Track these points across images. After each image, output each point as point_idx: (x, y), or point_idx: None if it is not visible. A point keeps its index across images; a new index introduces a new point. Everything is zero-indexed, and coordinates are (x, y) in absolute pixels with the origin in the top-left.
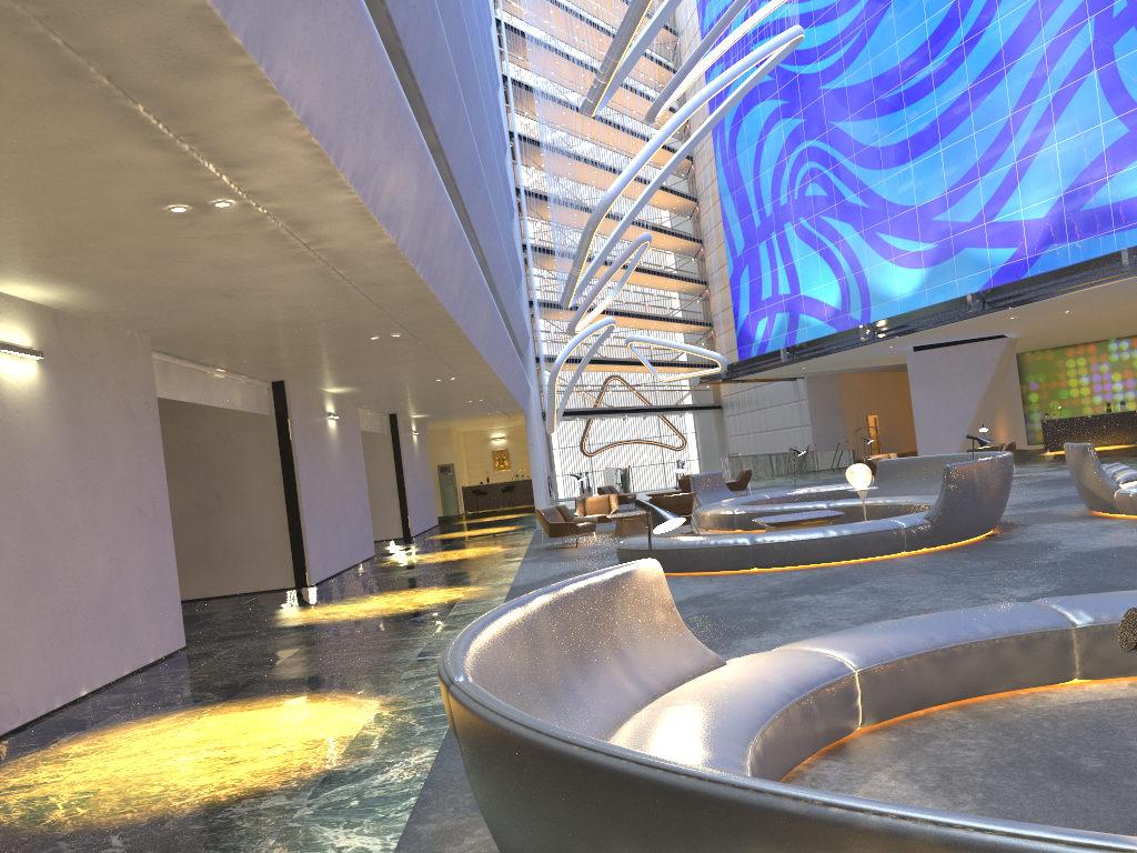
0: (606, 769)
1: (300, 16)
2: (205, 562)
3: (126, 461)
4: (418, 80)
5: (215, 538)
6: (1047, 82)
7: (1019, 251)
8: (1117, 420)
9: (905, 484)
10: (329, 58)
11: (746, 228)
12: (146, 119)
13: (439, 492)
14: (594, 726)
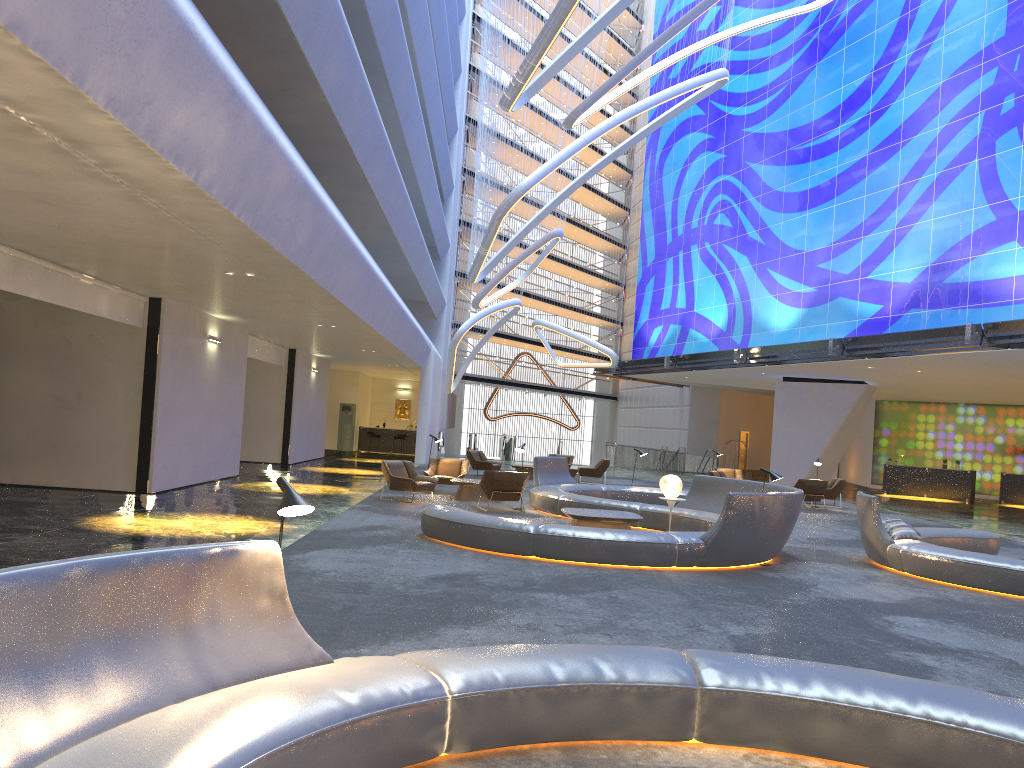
0: None
1: None
2: (55, 453)
3: None
4: (298, 38)
5: (69, 432)
6: (934, 162)
7: (884, 309)
8: (950, 476)
9: (713, 502)
10: None
11: (659, 242)
12: None
13: (337, 428)
14: (91, 716)
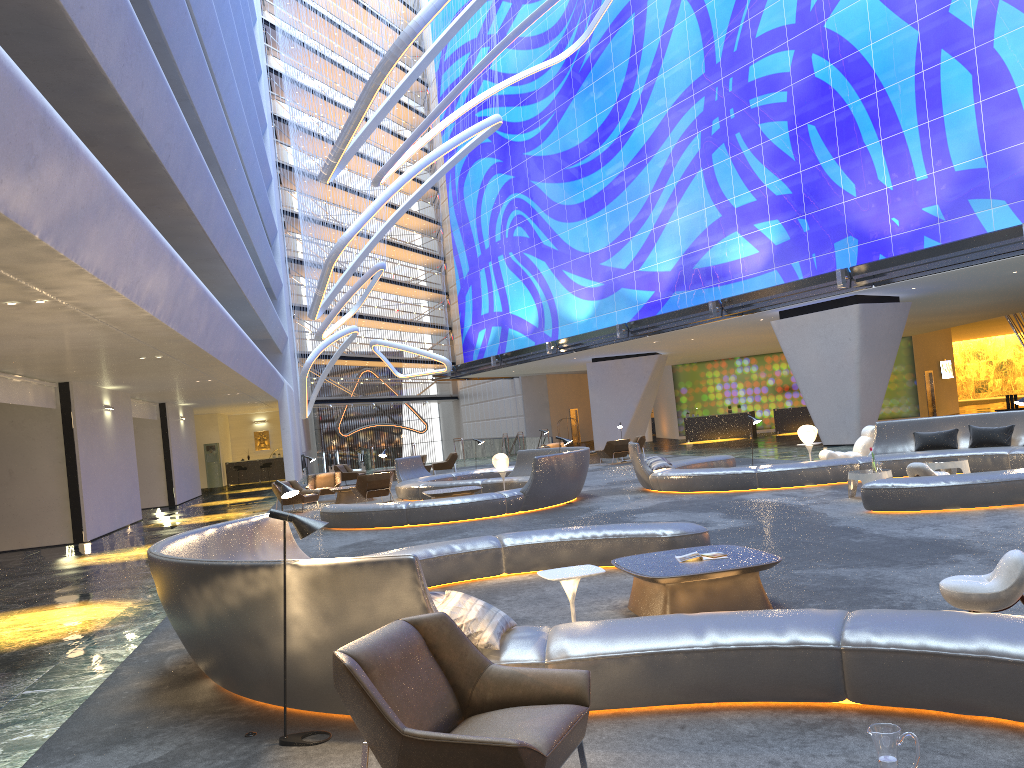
0: (187, 563)
1: (94, 229)
2: None
3: None
4: (178, 185)
5: (7, 504)
6: (673, 174)
7: (656, 294)
8: (735, 419)
9: None
10: (110, 240)
11: (470, 256)
12: (4, 274)
13: (205, 467)
14: None
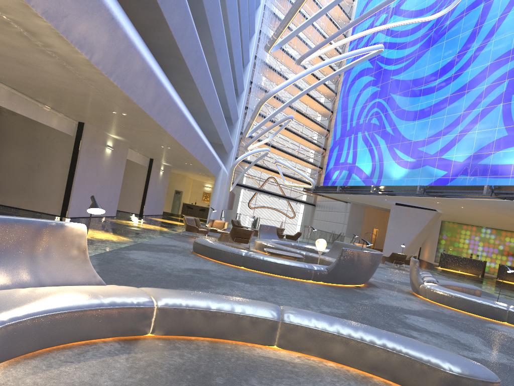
0: None
1: None
2: (24, 192)
3: None
4: (158, 0)
5: (32, 183)
6: (481, 103)
7: (448, 173)
8: (473, 262)
9: None
10: None
11: (343, 129)
12: None
13: (172, 202)
14: None
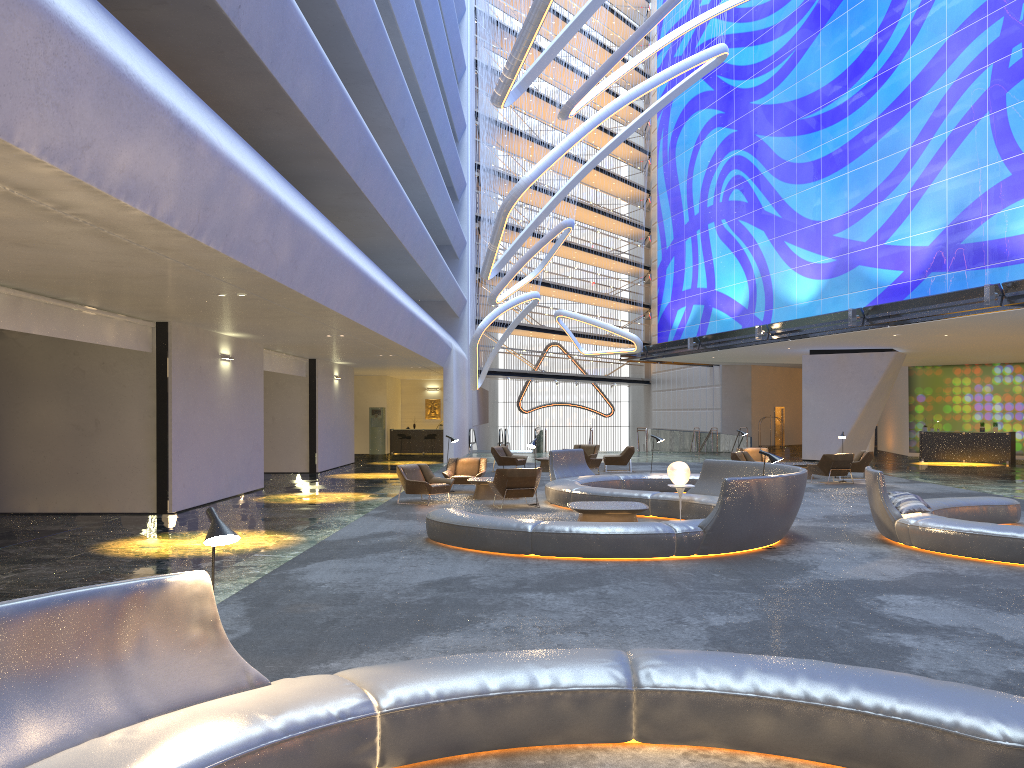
0: None
1: None
2: (78, 480)
3: None
4: (263, 60)
5: (90, 459)
6: (945, 121)
7: (904, 274)
8: (988, 439)
9: None
10: None
11: (676, 223)
12: None
13: (368, 432)
14: (7, 755)
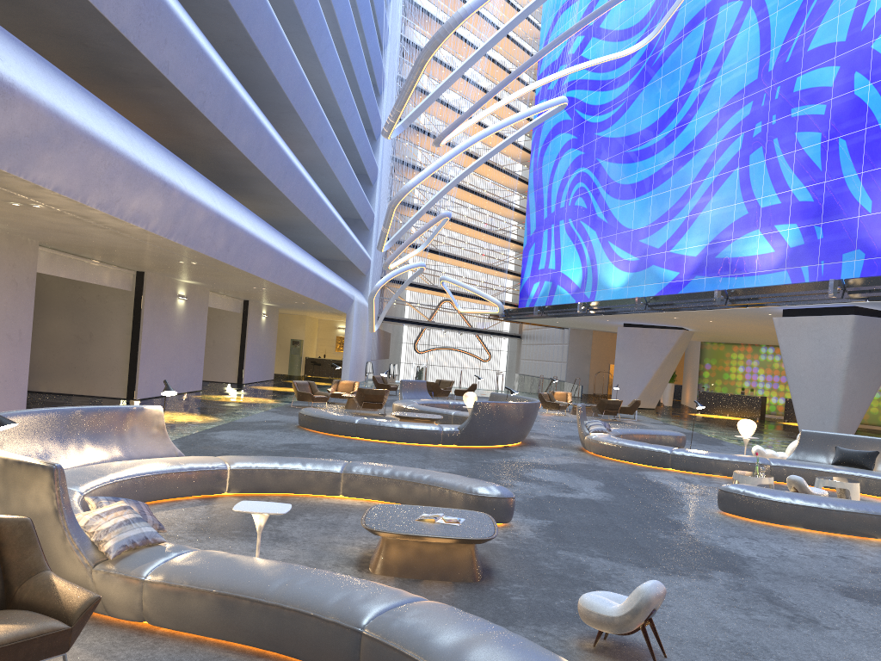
0: None
1: (47, 154)
2: (75, 372)
3: (5, 308)
4: (217, 127)
5: (84, 359)
6: (713, 168)
7: (680, 275)
8: (746, 401)
9: None
10: (71, 164)
11: (539, 217)
12: None
13: (289, 358)
14: (83, 460)
